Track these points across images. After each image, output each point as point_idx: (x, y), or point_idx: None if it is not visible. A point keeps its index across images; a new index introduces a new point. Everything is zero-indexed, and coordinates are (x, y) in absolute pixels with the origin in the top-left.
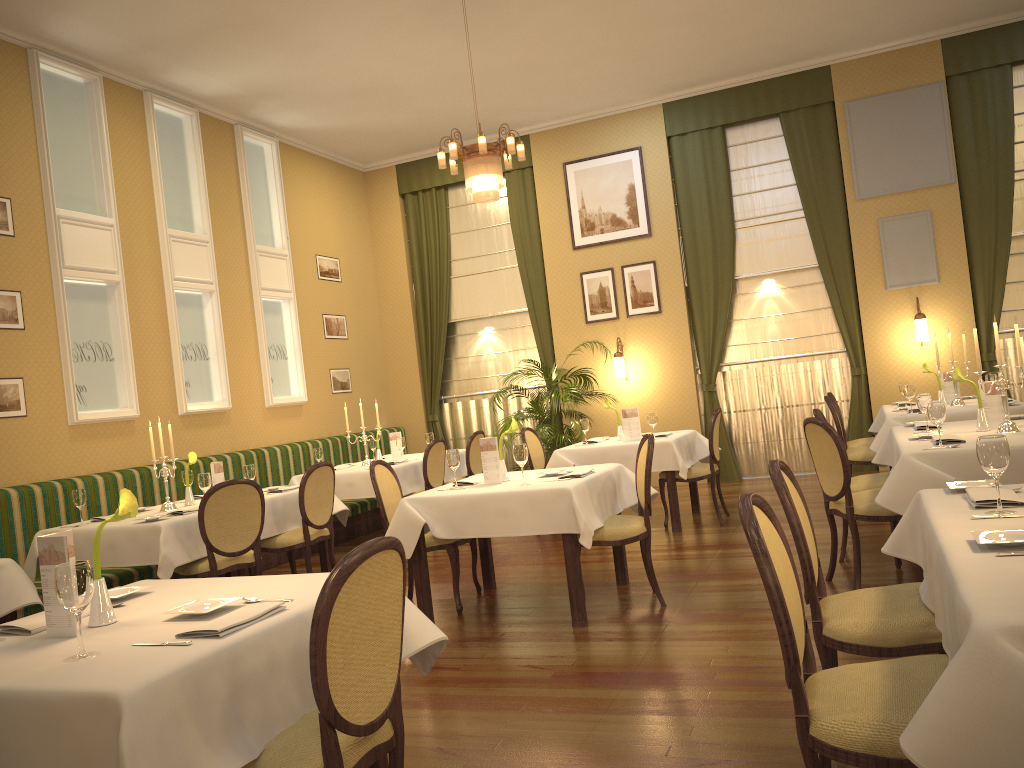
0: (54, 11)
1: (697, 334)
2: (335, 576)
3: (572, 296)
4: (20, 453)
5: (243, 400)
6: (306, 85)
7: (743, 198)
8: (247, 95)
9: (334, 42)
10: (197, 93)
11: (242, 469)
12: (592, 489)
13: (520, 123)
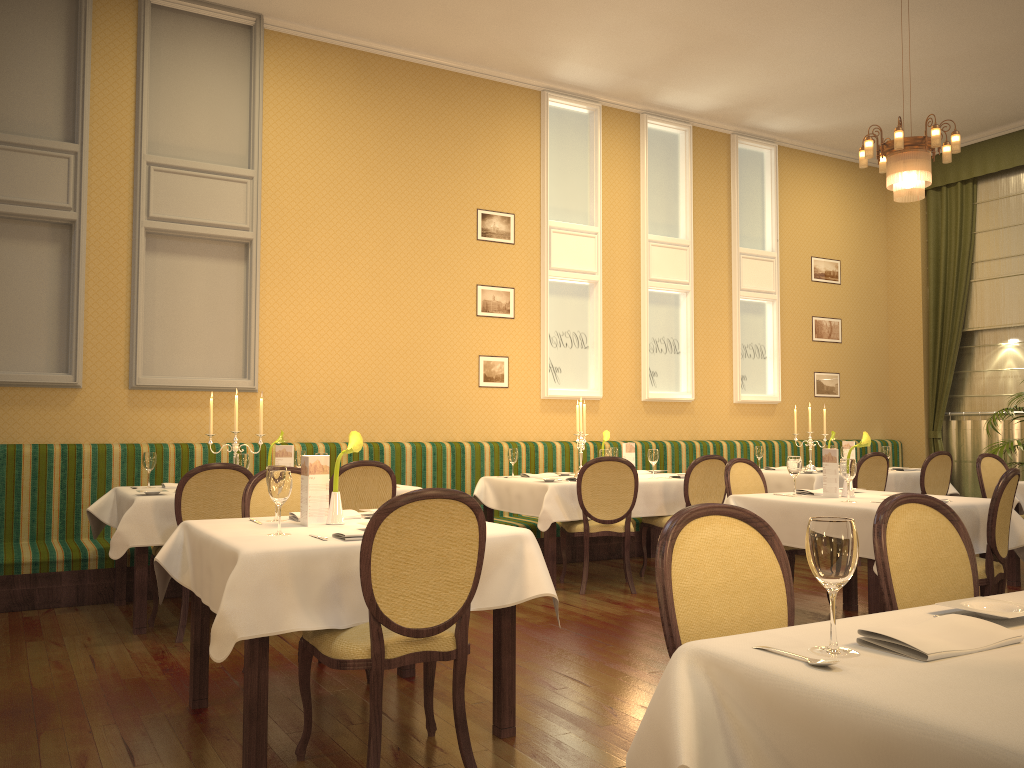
0: (553, 59)
1: None
2: (381, 506)
3: None
4: (499, 416)
5: (709, 394)
6: (790, 90)
7: None
8: (736, 106)
9: (802, 46)
10: (690, 110)
11: (696, 457)
12: None
13: None
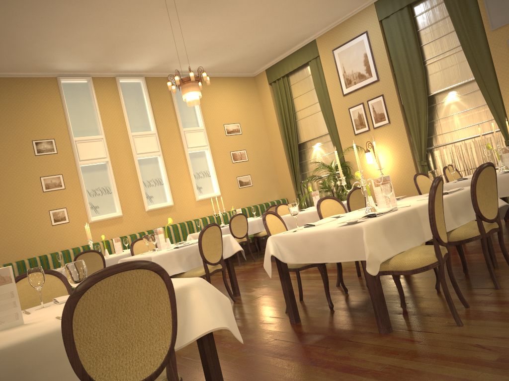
0: (51, 62)
1: (411, 133)
2: None
3: (346, 121)
4: (67, 237)
5: (182, 199)
6: (179, 54)
7: (427, 46)
8: (160, 65)
9: (165, 36)
10: (140, 70)
11: (179, 231)
12: (182, 254)
13: (307, 35)
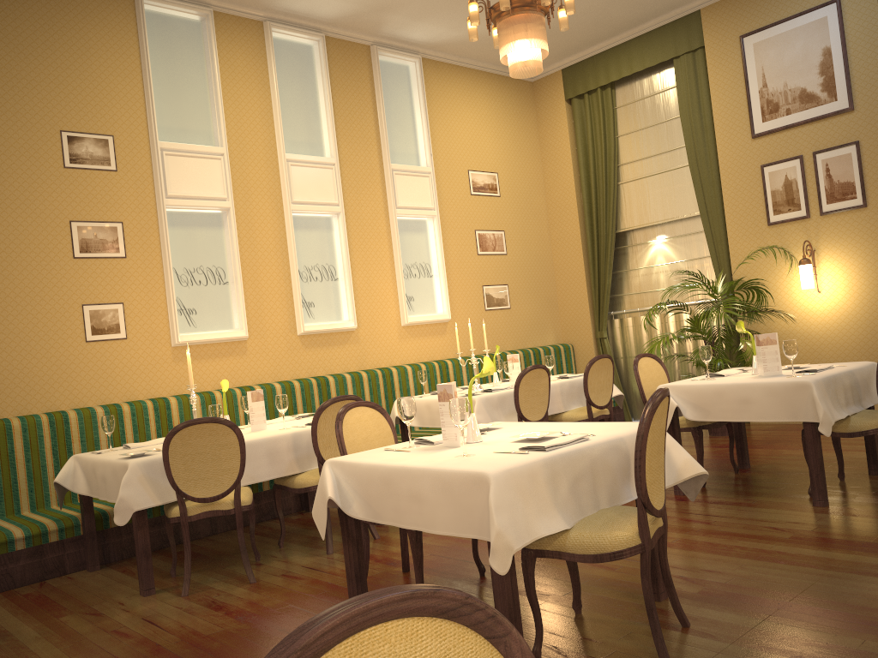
0: None
1: None
2: None
3: (751, 194)
4: (119, 373)
5: (374, 319)
6: None
7: None
8: (367, 11)
9: None
10: (319, 17)
11: (364, 388)
12: (560, 470)
13: None
